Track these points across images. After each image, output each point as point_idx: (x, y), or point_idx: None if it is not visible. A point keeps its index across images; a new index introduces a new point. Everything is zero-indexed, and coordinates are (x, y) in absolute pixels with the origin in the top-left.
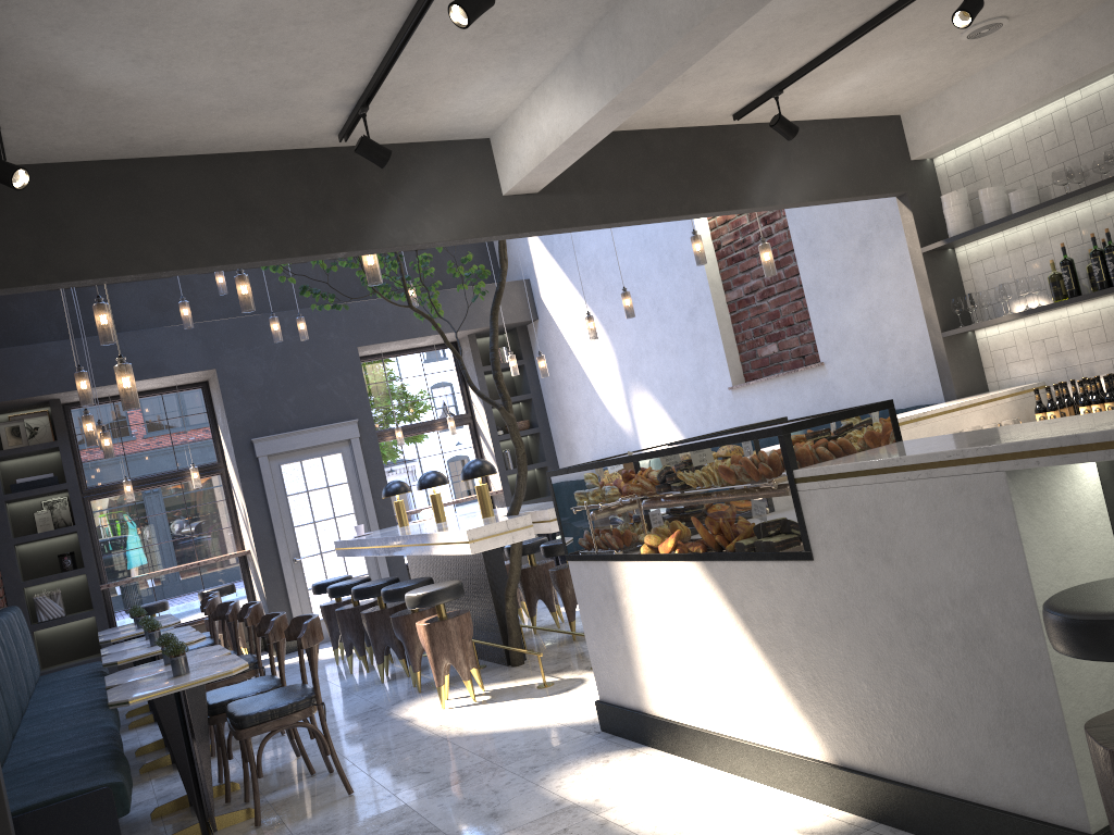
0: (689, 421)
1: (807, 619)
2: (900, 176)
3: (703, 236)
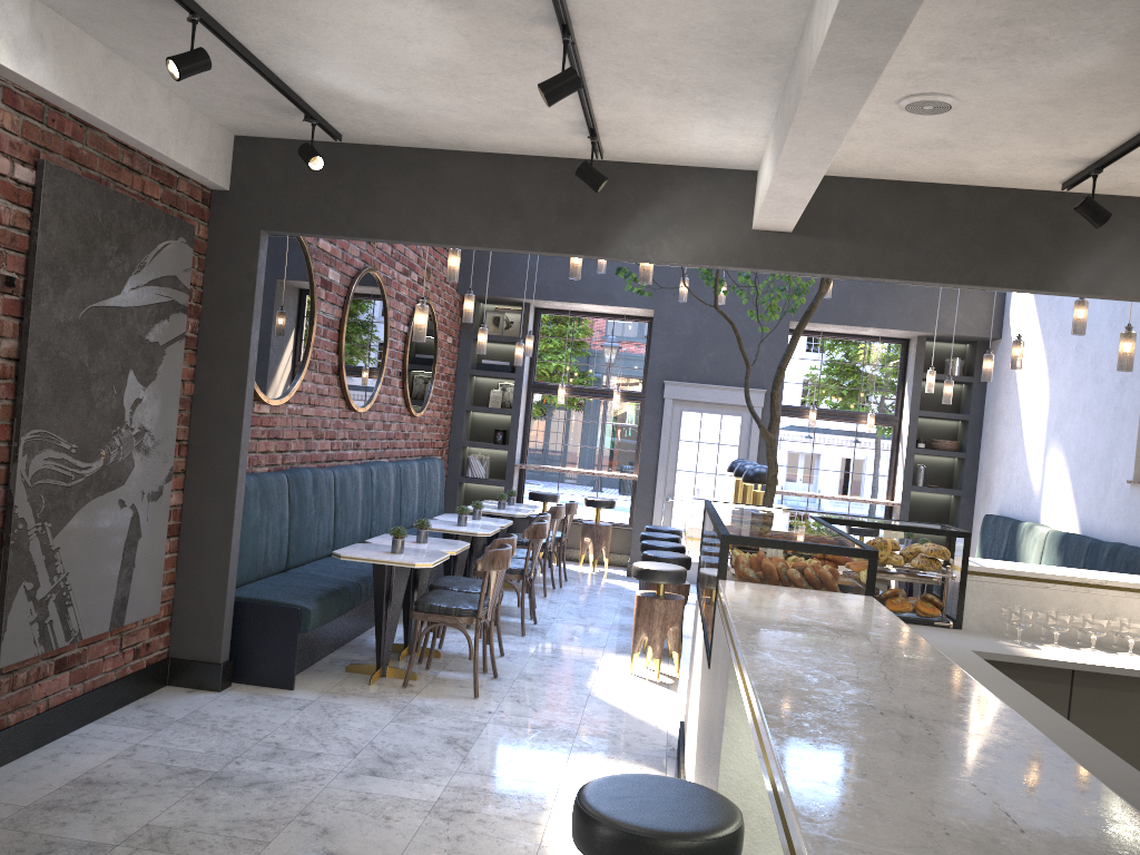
0: (1086, 502)
1: (703, 720)
2: None
3: None
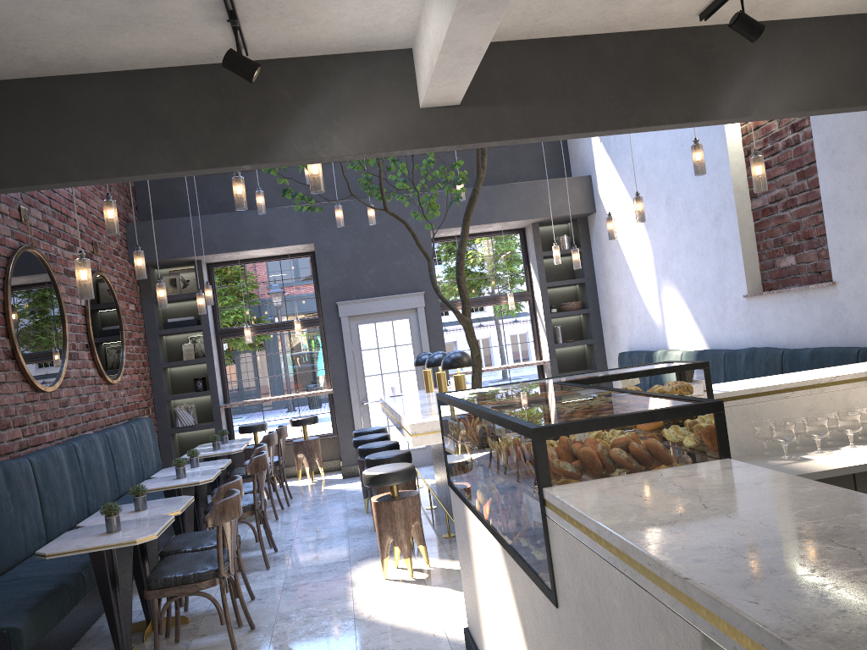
0: (707, 322)
1: None
2: None
3: (733, 142)
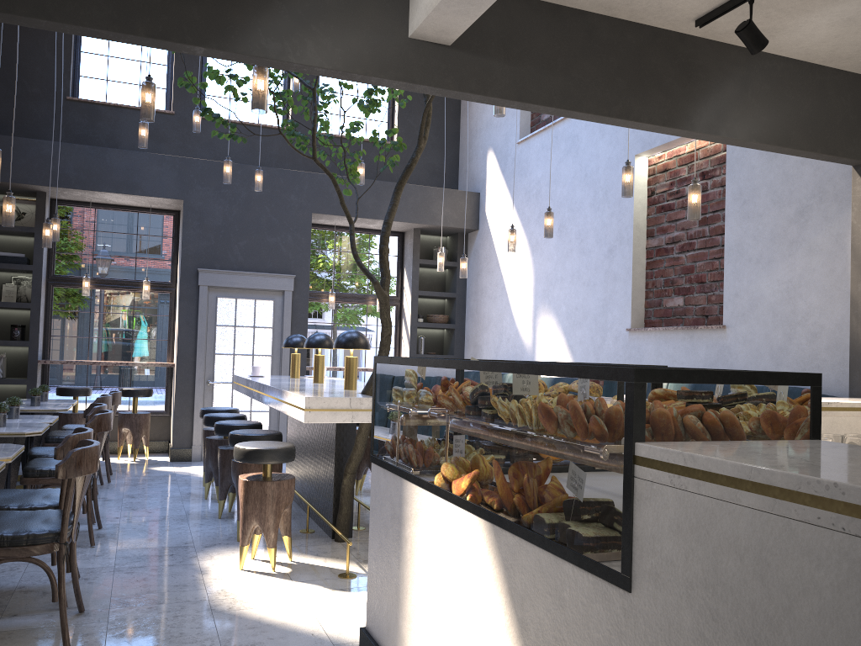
0: (582, 351)
1: None
2: None
3: (640, 180)
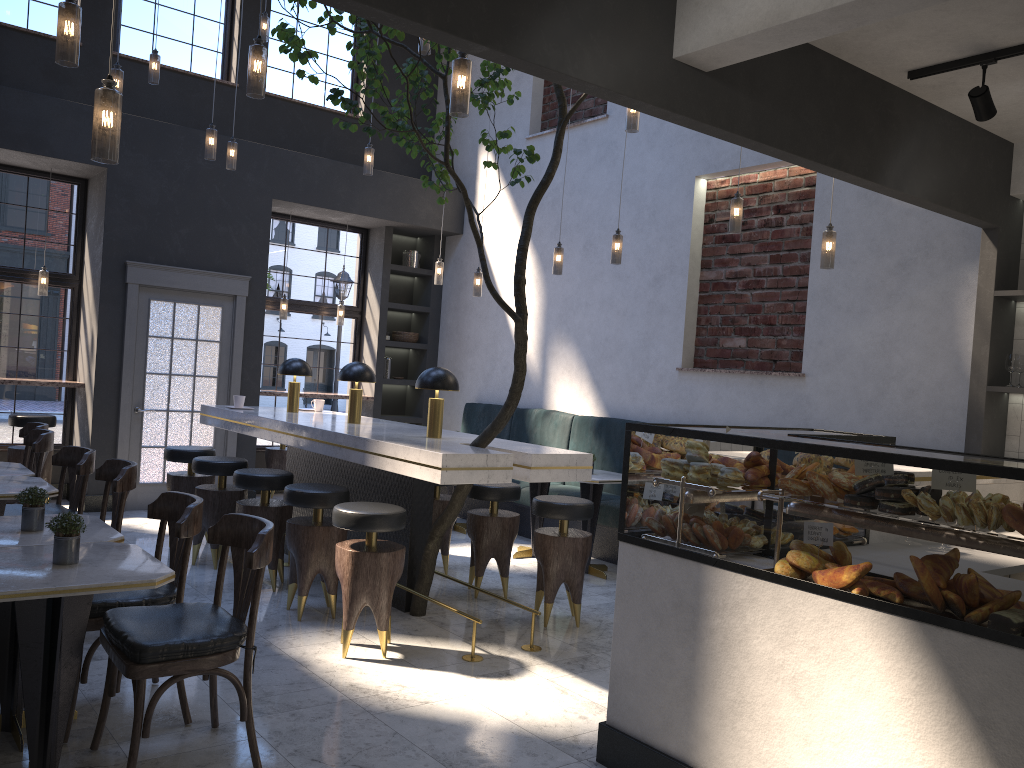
0: (613, 388)
1: None
2: (998, 208)
3: (698, 204)
